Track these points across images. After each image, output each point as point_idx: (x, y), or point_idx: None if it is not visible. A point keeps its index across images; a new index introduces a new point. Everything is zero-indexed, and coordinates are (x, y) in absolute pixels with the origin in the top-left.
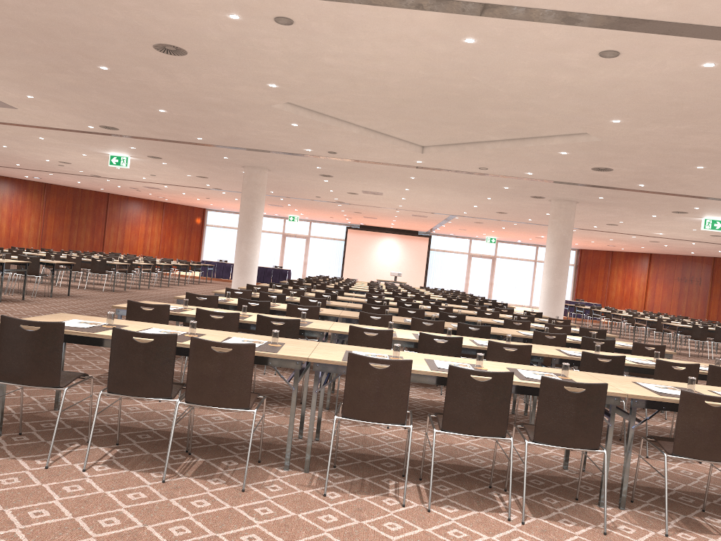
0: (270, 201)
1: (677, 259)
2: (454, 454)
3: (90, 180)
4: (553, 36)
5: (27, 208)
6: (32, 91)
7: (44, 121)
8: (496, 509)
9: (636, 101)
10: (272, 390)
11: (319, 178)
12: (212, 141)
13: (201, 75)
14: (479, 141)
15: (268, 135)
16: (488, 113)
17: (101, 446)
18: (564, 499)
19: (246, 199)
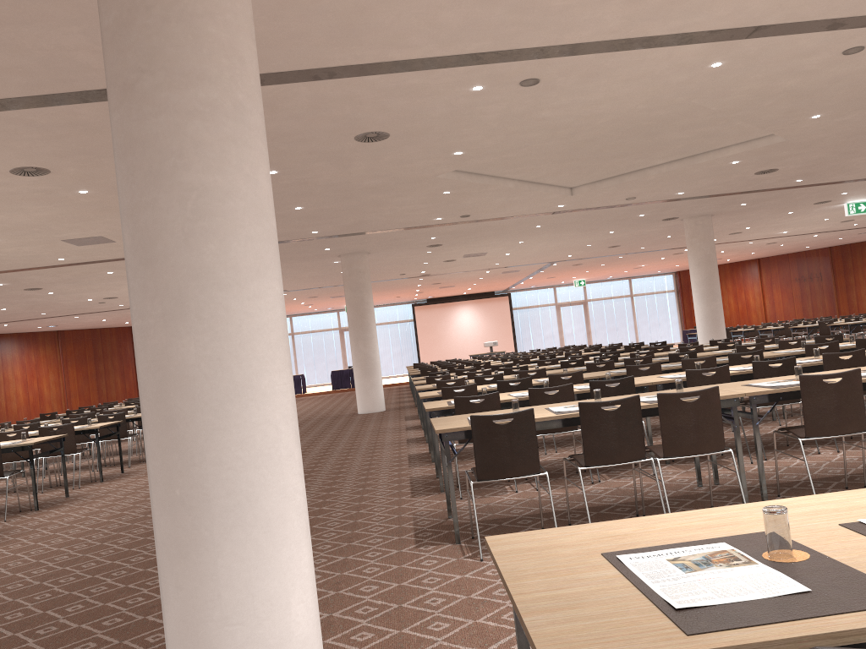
0: (336, 292)
1: (789, 258)
2: (848, 466)
3: (122, 314)
4: (806, 44)
5: (43, 364)
6: None
7: None
8: None
9: (851, 92)
10: None
11: (423, 250)
12: (328, 232)
13: (383, 157)
14: (640, 169)
15: (404, 211)
16: (672, 136)
17: None
18: None
19: (352, 291)
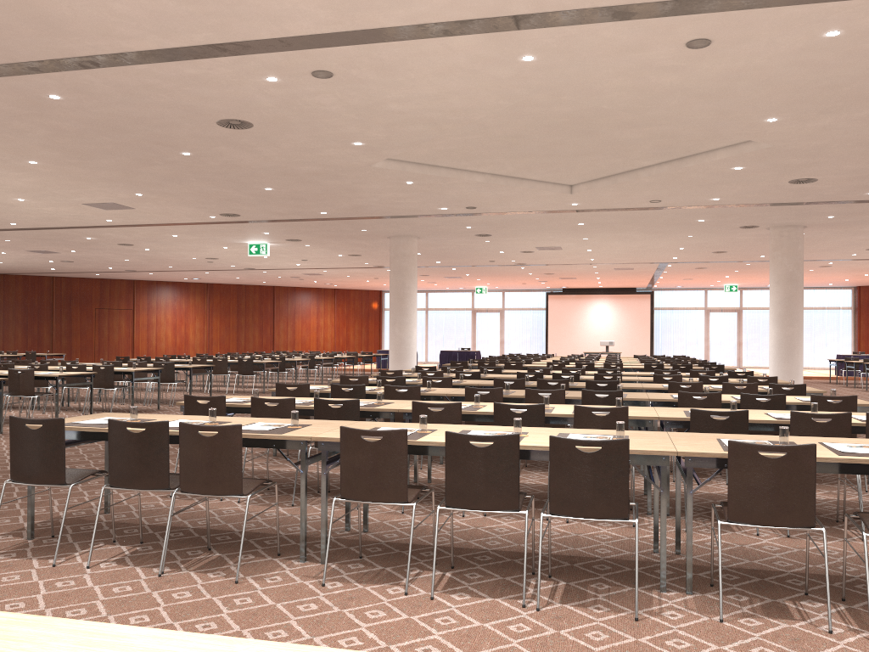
0: (443, 273)
1: None
2: (522, 540)
3: (247, 274)
4: (616, 36)
5: (191, 312)
6: (137, 189)
7: (166, 217)
8: (519, 596)
9: (778, 92)
10: None
11: (478, 239)
12: (338, 213)
13: (280, 144)
14: (632, 170)
15: (391, 198)
16: (619, 135)
17: (124, 545)
18: (619, 585)
19: (394, 274)
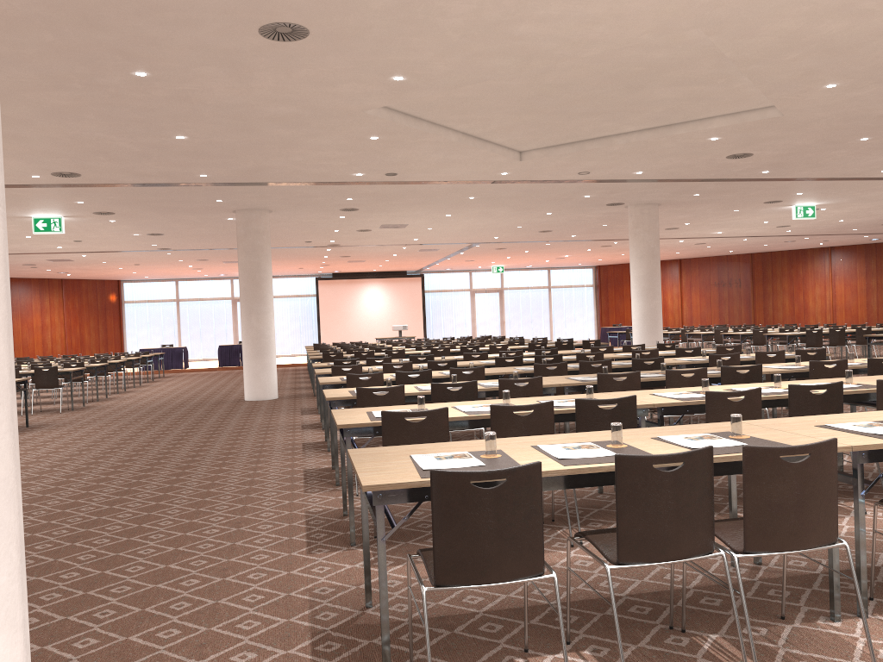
0: (230, 256)
1: (711, 261)
2: None
3: None
4: None
5: None
6: None
7: None
8: None
9: None
10: (548, 504)
11: (335, 215)
12: (220, 177)
13: (297, 71)
14: (605, 136)
15: (318, 159)
16: (657, 93)
17: (556, 653)
18: None
19: (247, 255)
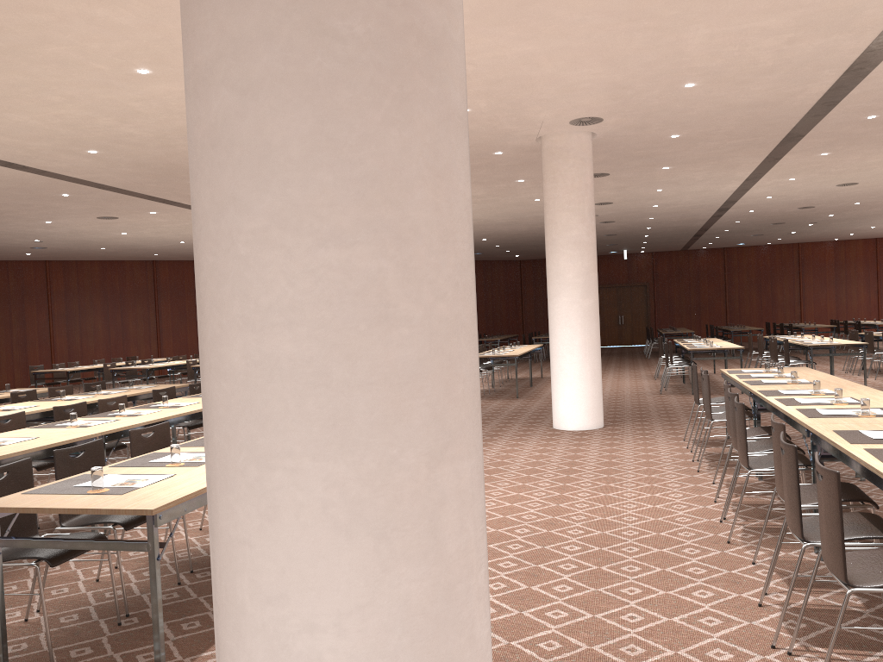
0: None
1: None
2: None
3: None
4: None
5: None
6: None
7: None
8: (747, 518)
9: None
10: None
11: None
12: None
13: None
14: None
15: None
16: None
17: None
18: None
19: None
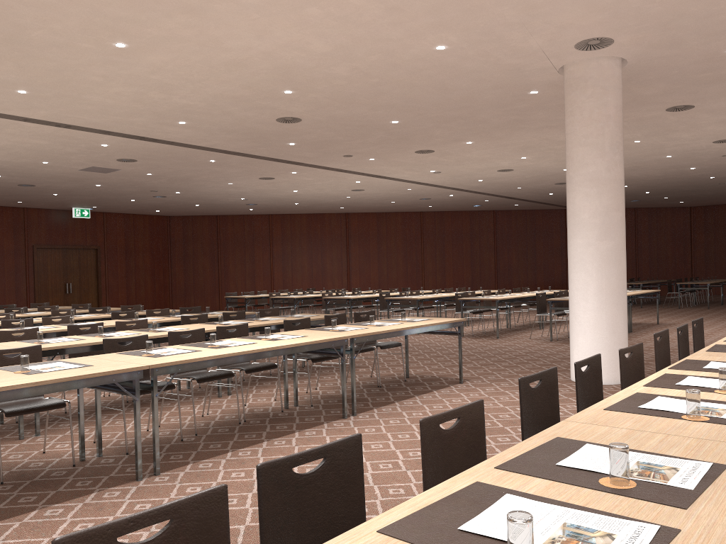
0: None
1: None
2: None
3: None
4: None
5: None
6: None
7: None
8: None
9: None
10: None
11: None
12: None
13: None
14: None
15: None
16: None
17: None
18: None
19: None
